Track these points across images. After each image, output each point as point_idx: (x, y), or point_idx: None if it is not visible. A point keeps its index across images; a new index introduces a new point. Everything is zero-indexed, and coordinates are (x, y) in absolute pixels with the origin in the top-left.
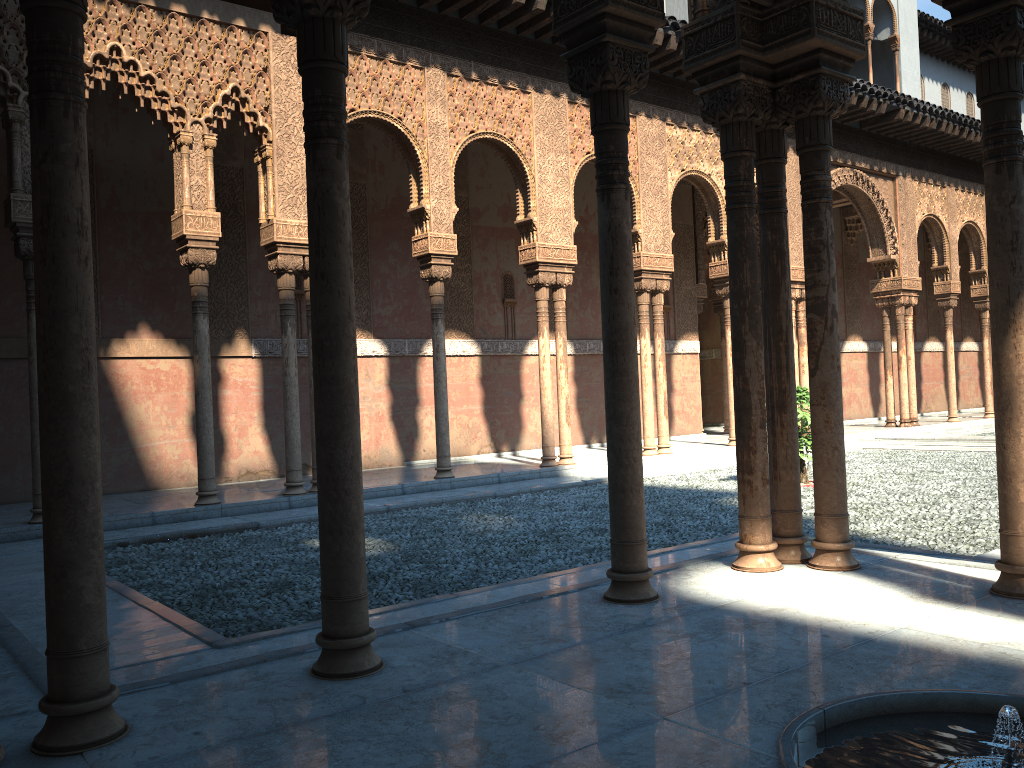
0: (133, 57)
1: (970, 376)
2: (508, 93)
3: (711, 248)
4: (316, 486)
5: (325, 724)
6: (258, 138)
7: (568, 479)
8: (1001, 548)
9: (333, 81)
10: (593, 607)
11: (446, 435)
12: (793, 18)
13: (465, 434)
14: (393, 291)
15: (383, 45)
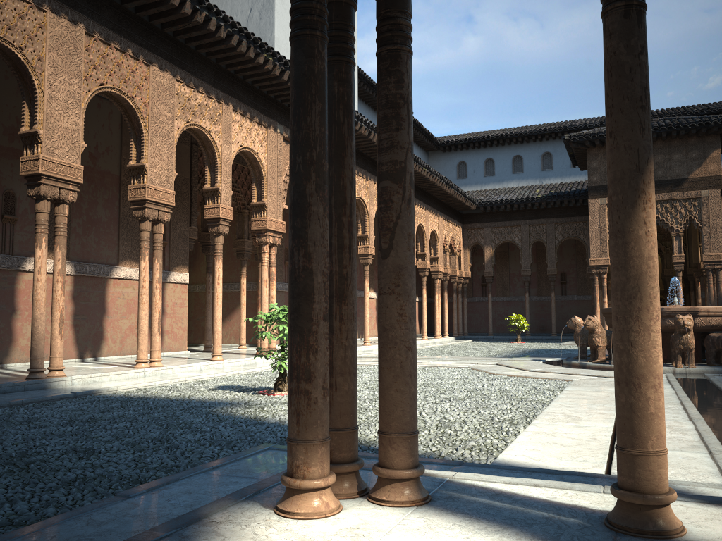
0: None
1: (371, 315)
2: (21, 4)
3: (207, 193)
4: None
5: None
6: None
7: (56, 391)
8: (623, 471)
9: None
10: None
11: None
12: None
13: None
14: None
15: None
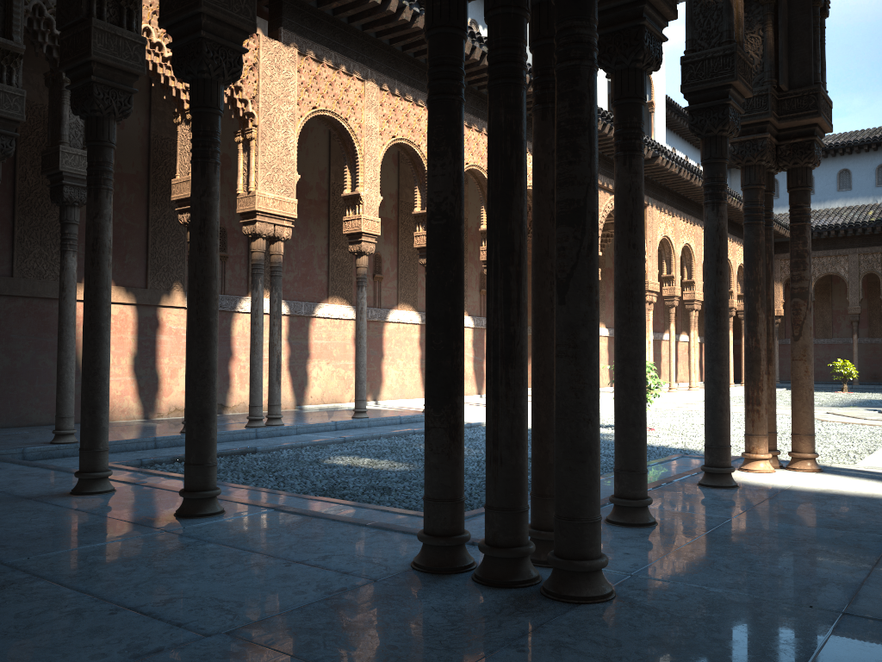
0: (160, 39)
1: (668, 359)
2: (418, 109)
3: None
4: (272, 420)
5: (699, 547)
6: (242, 121)
7: None
8: None
9: (642, 113)
10: (706, 490)
11: (364, 382)
12: (804, 101)
13: (341, 385)
14: (295, 260)
15: (338, 58)
